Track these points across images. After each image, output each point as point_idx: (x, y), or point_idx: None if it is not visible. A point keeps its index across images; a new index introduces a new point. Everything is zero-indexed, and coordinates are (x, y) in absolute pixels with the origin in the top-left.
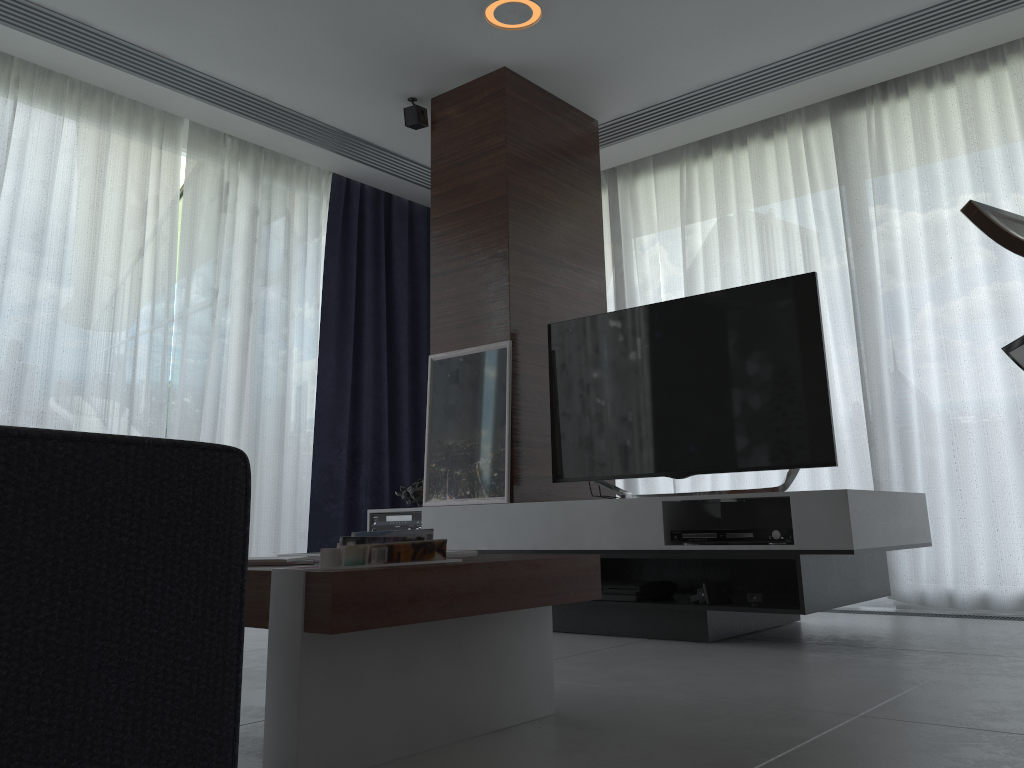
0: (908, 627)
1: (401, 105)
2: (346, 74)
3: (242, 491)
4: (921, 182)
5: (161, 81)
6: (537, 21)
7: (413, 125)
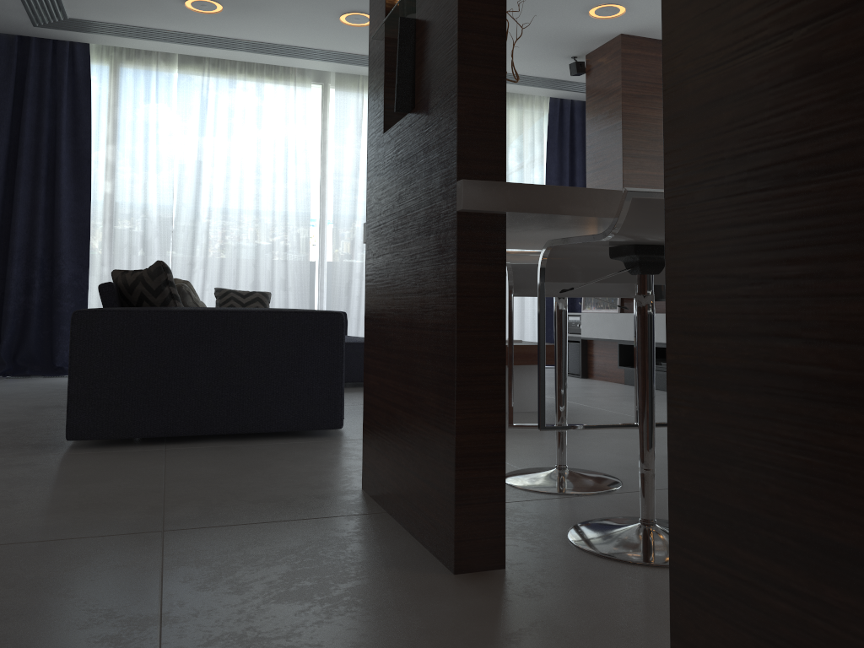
0: None
1: (569, 61)
2: (527, 53)
3: (341, 323)
4: None
5: None
6: (625, 11)
7: (575, 74)
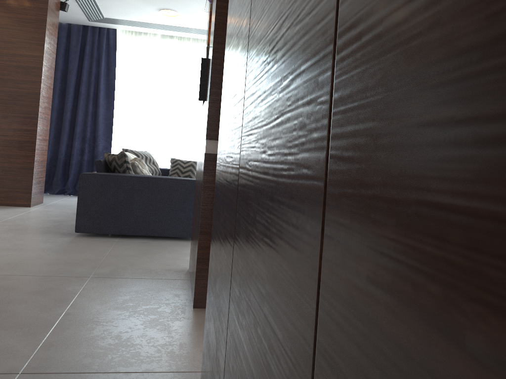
0: None
1: None
2: None
3: None
4: None
5: None
6: None
7: None
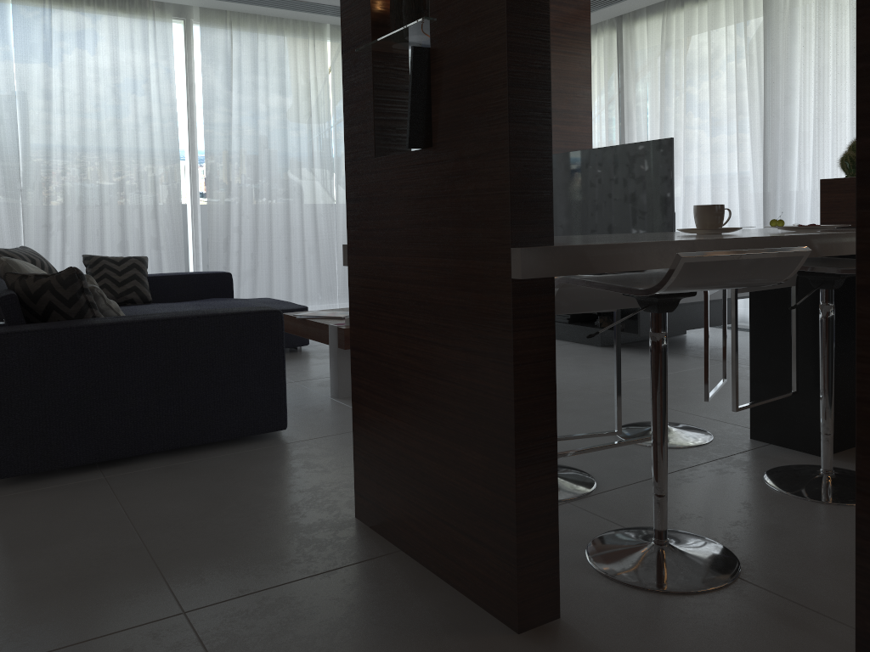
0: (739, 342)
1: None
2: None
3: (280, 322)
4: (815, 37)
5: (307, 10)
6: None
7: None
